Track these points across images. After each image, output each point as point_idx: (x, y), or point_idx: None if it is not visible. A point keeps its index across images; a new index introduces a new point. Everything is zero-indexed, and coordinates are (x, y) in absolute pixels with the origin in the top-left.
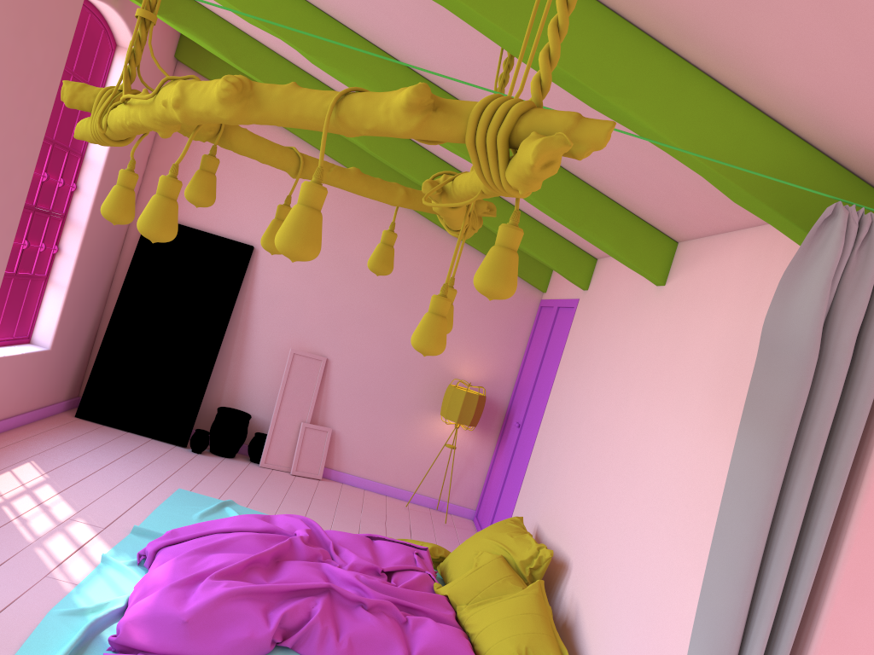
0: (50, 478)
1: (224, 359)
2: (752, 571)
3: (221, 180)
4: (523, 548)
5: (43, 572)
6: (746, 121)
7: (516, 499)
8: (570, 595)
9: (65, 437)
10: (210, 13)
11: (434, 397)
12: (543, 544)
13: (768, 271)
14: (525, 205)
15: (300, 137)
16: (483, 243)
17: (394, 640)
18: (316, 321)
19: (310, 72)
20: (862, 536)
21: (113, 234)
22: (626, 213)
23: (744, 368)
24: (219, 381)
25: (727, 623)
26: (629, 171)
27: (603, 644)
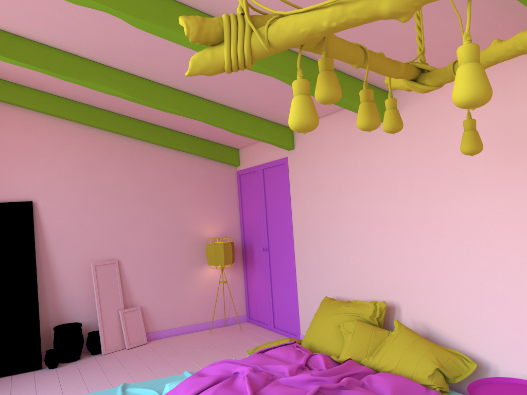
0: None
1: (40, 292)
2: None
3: None
4: (365, 309)
5: None
6: None
7: (297, 291)
8: (410, 321)
9: None
10: None
11: (197, 256)
12: (373, 301)
13: (509, 78)
14: (249, 106)
15: (38, 111)
16: (193, 147)
17: None
18: (100, 238)
19: (71, 50)
20: None
21: None
22: (360, 82)
23: (522, 136)
24: (43, 309)
25: None
26: (388, 47)
27: (472, 333)
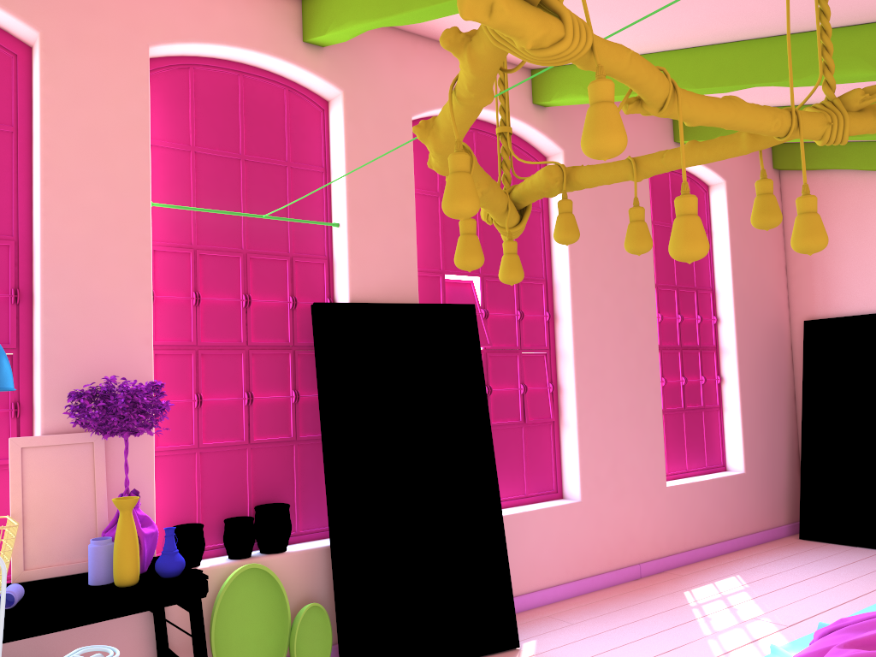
0: (749, 587)
1: None
2: None
3: (862, 256)
4: None
5: None
6: None
7: None
8: None
9: (780, 555)
10: None
11: None
12: None
13: None
14: None
15: None
16: None
17: None
18: None
19: None
20: None
21: (773, 351)
22: None
23: None
24: None
25: None
26: None
27: None
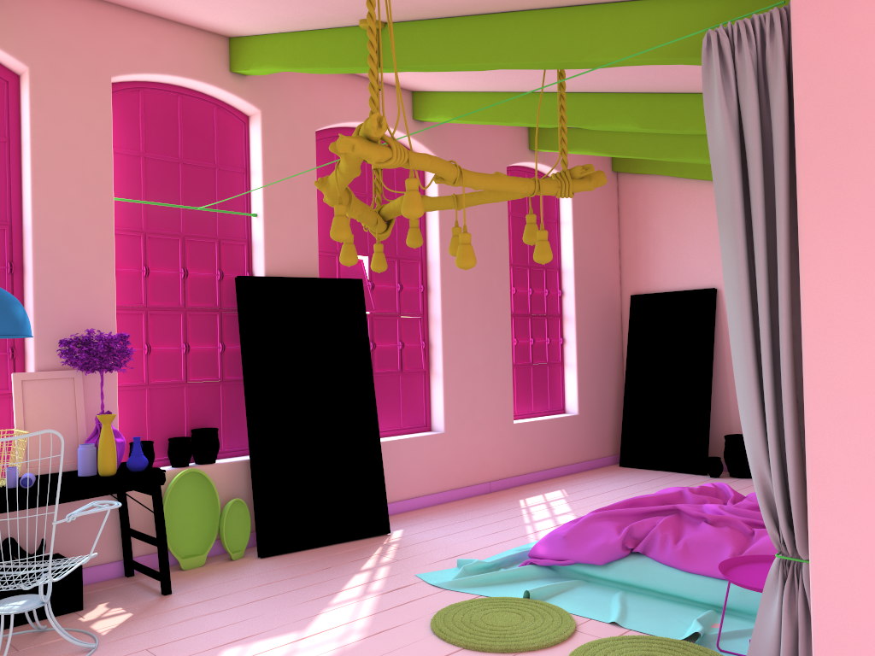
0: (568, 496)
1: (723, 392)
2: (745, 342)
3: (674, 245)
4: None
5: (521, 535)
6: (676, 10)
7: None
8: None
9: (600, 477)
10: (585, 130)
11: None
12: None
13: None
14: None
15: None
16: None
17: (725, 541)
18: None
19: None
20: (810, 277)
21: (606, 319)
22: None
23: None
24: (725, 413)
25: (746, 392)
26: None
27: None
